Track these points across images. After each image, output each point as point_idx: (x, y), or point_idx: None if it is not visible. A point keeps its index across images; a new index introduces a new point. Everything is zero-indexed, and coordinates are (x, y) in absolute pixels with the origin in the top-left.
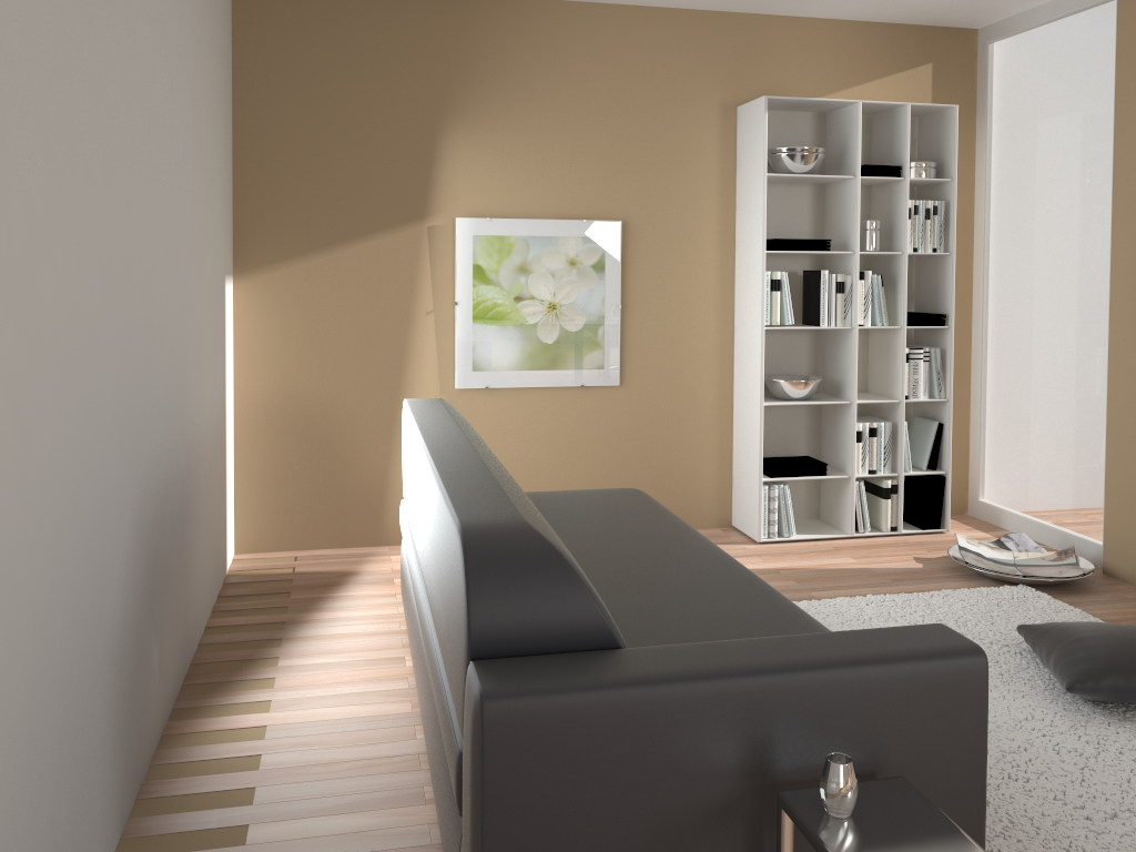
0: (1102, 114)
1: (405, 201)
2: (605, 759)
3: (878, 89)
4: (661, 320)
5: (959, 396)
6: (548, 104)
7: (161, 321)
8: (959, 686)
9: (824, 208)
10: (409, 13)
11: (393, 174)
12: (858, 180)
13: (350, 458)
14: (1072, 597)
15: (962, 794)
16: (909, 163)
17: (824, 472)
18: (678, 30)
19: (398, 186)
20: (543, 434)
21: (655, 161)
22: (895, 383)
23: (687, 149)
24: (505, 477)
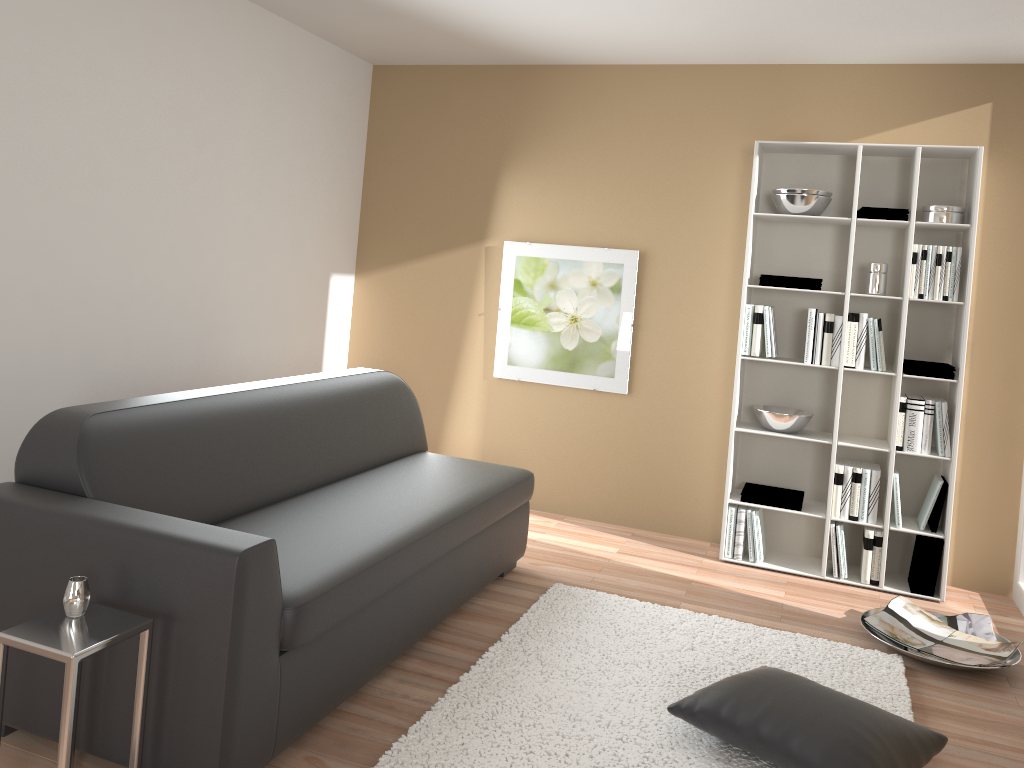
0: None
1: (471, 226)
2: (14, 548)
3: (920, 131)
4: (671, 341)
5: (1006, 463)
6: (586, 151)
7: (156, 288)
8: (215, 572)
9: (848, 249)
10: (486, 83)
11: (464, 205)
12: (853, 222)
13: None
14: (947, 683)
15: (211, 654)
16: (915, 206)
17: (799, 507)
18: (706, 83)
19: (467, 215)
20: (560, 425)
21: (676, 199)
22: (891, 432)
23: (707, 189)
24: (211, 404)
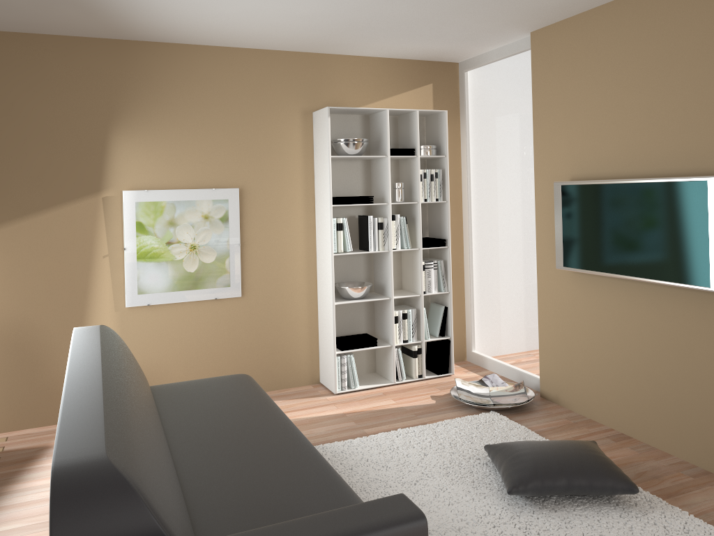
0: (527, 117)
1: (85, 180)
2: None
3: (400, 99)
4: (268, 251)
5: (457, 287)
6: (186, 113)
7: None
8: None
9: (370, 174)
10: (85, 53)
11: (76, 162)
12: (388, 158)
13: (48, 362)
14: (521, 416)
15: None
16: (419, 147)
17: (376, 344)
18: (272, 64)
19: (80, 170)
20: (189, 333)
21: (260, 148)
22: (417, 283)
23: (281, 140)
24: (116, 404)
